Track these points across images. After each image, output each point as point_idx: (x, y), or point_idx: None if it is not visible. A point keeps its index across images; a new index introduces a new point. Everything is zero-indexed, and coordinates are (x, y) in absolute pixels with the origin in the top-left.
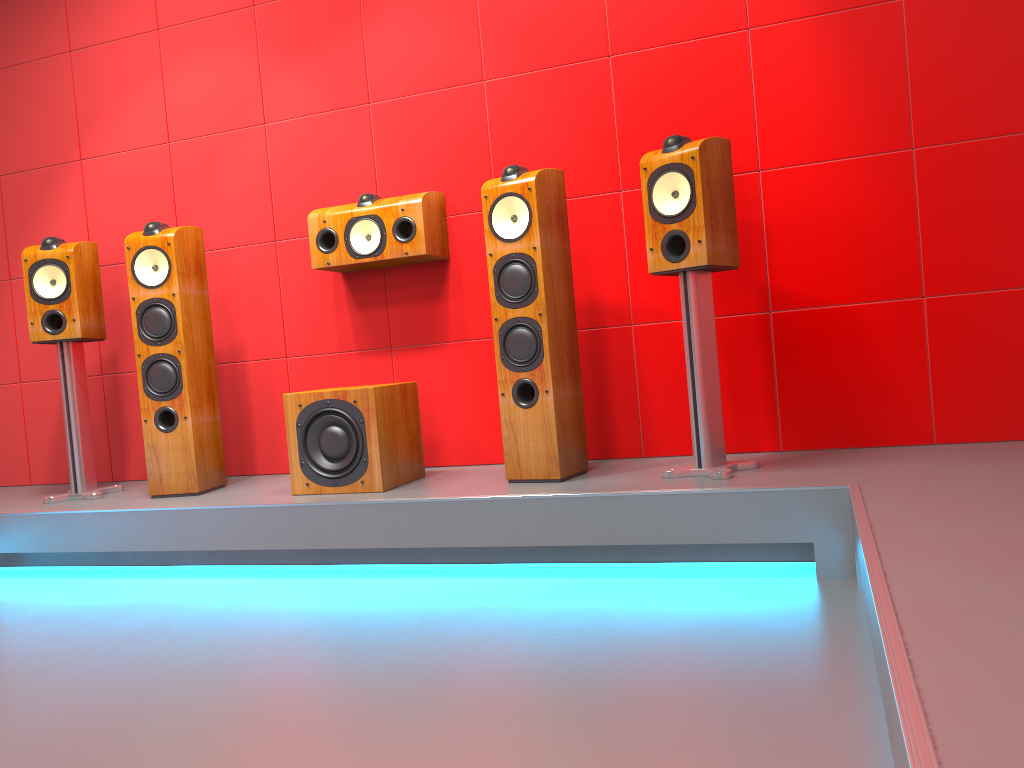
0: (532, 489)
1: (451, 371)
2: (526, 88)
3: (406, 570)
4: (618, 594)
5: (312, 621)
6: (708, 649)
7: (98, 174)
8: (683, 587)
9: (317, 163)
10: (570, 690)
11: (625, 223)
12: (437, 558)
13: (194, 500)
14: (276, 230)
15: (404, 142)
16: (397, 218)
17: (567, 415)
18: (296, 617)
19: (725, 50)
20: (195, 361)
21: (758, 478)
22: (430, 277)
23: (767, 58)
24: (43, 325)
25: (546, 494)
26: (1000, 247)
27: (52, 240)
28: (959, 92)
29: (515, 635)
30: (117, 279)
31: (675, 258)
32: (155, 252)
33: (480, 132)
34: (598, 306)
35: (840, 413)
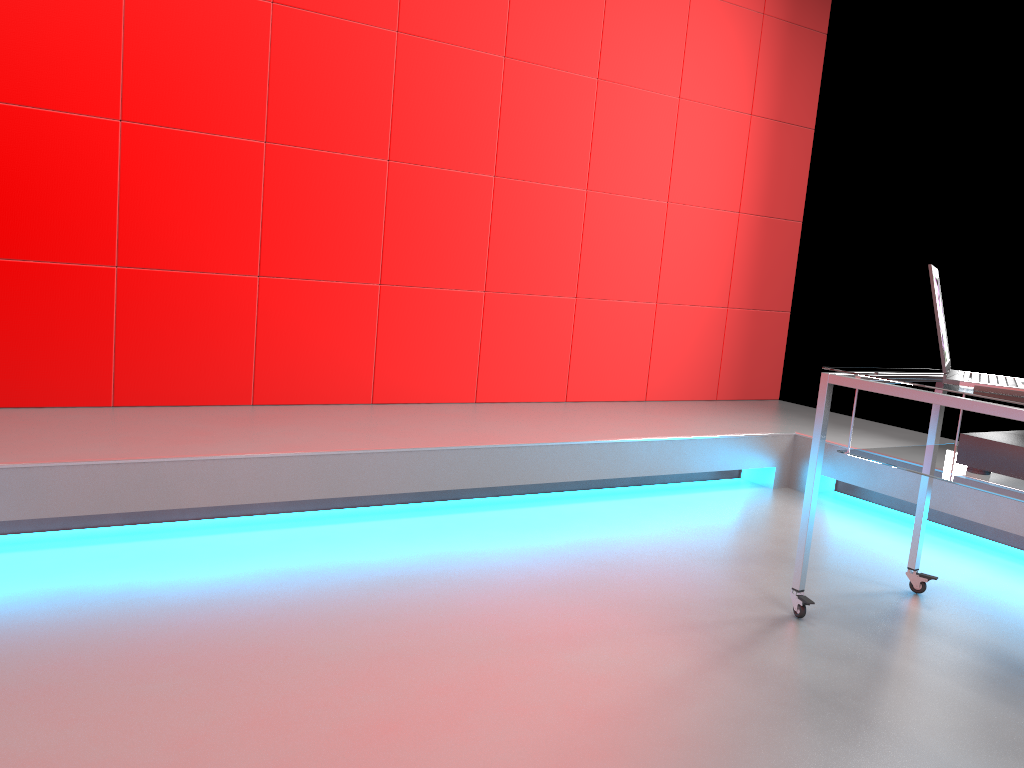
0: None
1: None
2: None
3: None
4: None
5: None
6: (123, 589)
7: None
8: None
9: None
10: (254, 611)
11: None
12: None
13: None
14: None
15: None
16: None
17: None
18: None
19: None
20: None
21: None
22: None
23: None
24: None
25: None
26: None
27: None
28: None
29: (125, 675)
30: None
31: None
32: None
33: None
34: None
35: None
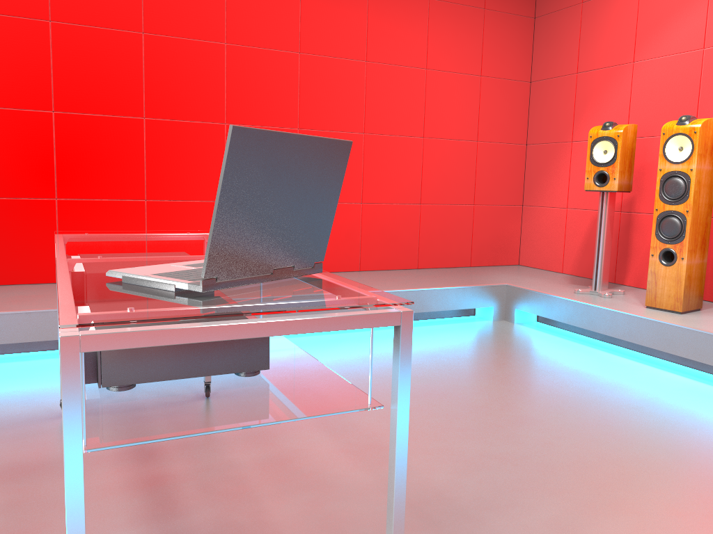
0: None
1: None
2: None
3: None
4: None
5: None
6: None
7: (643, 72)
8: None
9: None
10: None
11: None
12: None
13: (678, 318)
14: None
15: None
16: None
17: None
18: None
19: None
20: (697, 219)
21: None
22: None
23: None
24: (593, 180)
25: None
26: None
27: (609, 124)
28: None
29: None
30: (643, 147)
31: None
32: (682, 138)
33: None
34: None
35: None
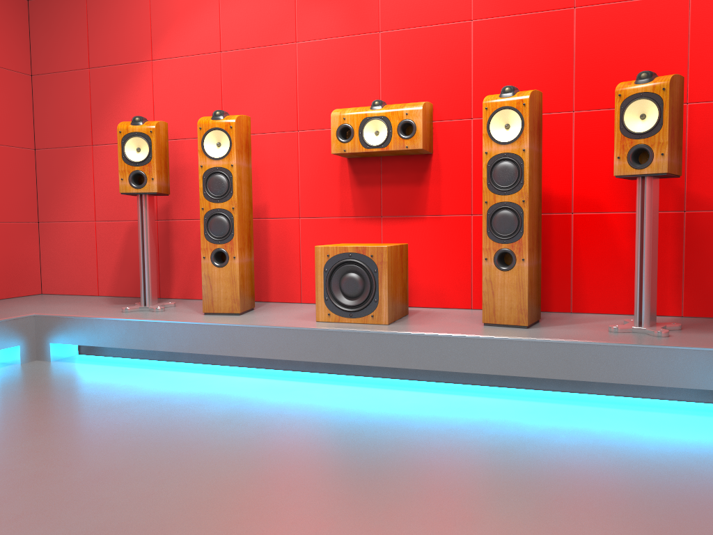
0: (510, 332)
1: (426, 237)
2: (505, 28)
3: (404, 384)
4: (591, 419)
5: (358, 421)
6: (704, 475)
7: (164, 72)
8: (640, 418)
9: (334, 74)
10: (614, 502)
11: (574, 136)
12: (425, 377)
13: (240, 319)
14: (298, 123)
15: (404, 63)
16: (401, 120)
17: (533, 278)
18: (343, 417)
19: (669, 8)
20: (242, 216)
21: (692, 338)
22: (416, 166)
23: (703, 16)
24: (130, 181)
25: (528, 338)
26: None
27: (140, 118)
28: None
29: (532, 448)
30: (173, 151)
31: (639, 166)
32: (220, 133)
33: (465, 59)
34: (547, 197)
35: None
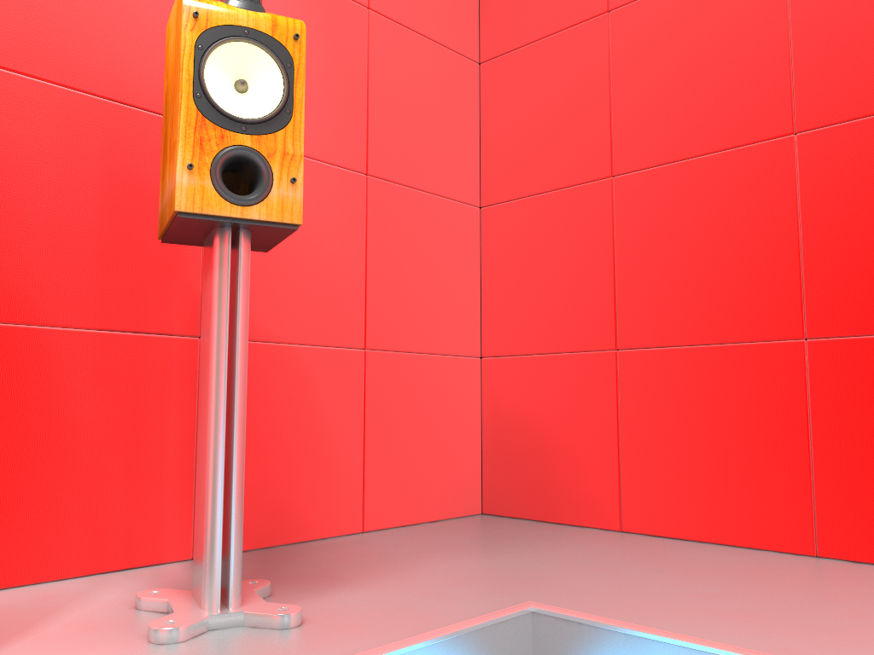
0: None
1: None
2: None
3: None
4: None
5: None
6: None
7: None
8: None
9: None
10: None
11: None
12: None
13: None
14: None
15: None
16: None
17: None
18: None
19: None
20: None
21: (351, 614)
22: None
23: None
24: None
25: None
26: (425, 307)
27: None
28: (405, 133)
29: None
30: None
31: (241, 197)
32: None
33: None
34: None
35: (273, 495)
